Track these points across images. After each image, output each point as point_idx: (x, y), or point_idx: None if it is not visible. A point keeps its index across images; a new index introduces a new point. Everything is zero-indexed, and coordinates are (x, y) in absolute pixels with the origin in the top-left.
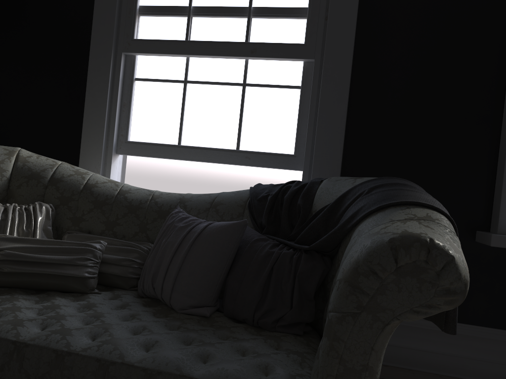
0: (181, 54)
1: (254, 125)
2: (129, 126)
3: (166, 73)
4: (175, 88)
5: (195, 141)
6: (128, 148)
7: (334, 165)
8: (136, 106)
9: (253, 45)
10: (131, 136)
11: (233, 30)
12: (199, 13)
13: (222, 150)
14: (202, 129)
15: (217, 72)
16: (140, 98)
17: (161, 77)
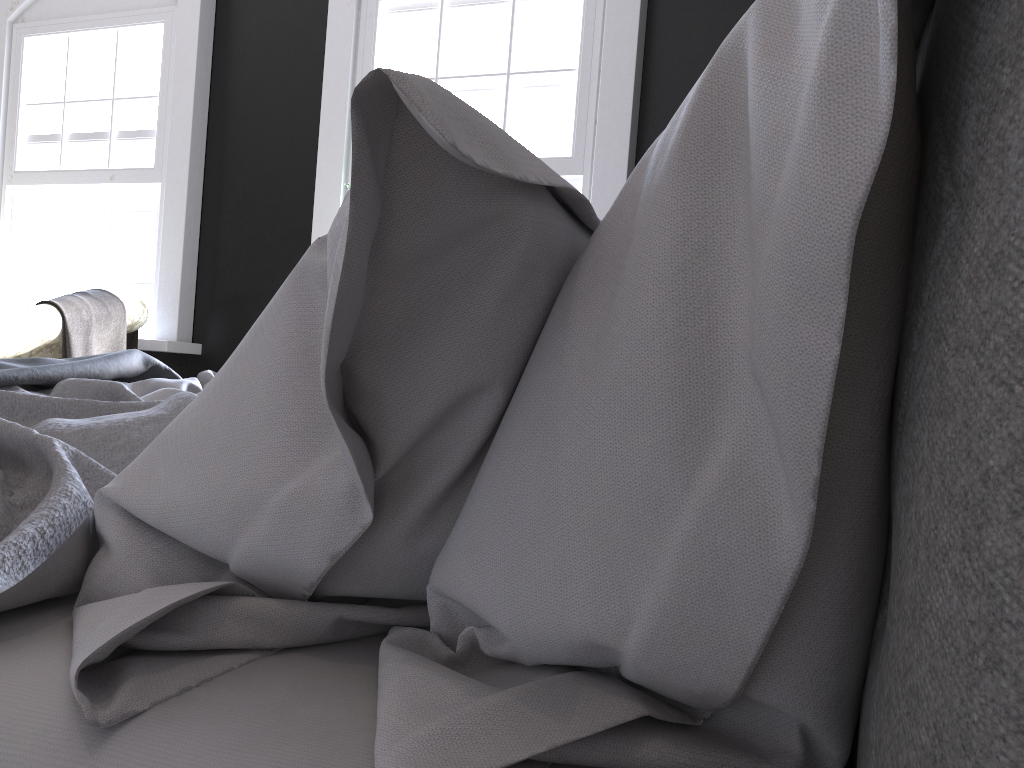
0: (54, 184)
1: (121, 254)
2: (18, 262)
3: (49, 204)
4: (56, 219)
5: (74, 274)
6: (16, 284)
7: (175, 289)
8: (24, 241)
9: (112, 171)
10: (21, 272)
11: (98, 157)
12: (71, 141)
13: (93, 281)
14: (79, 260)
15: (90, 201)
16: (27, 232)
17: (44, 208)
